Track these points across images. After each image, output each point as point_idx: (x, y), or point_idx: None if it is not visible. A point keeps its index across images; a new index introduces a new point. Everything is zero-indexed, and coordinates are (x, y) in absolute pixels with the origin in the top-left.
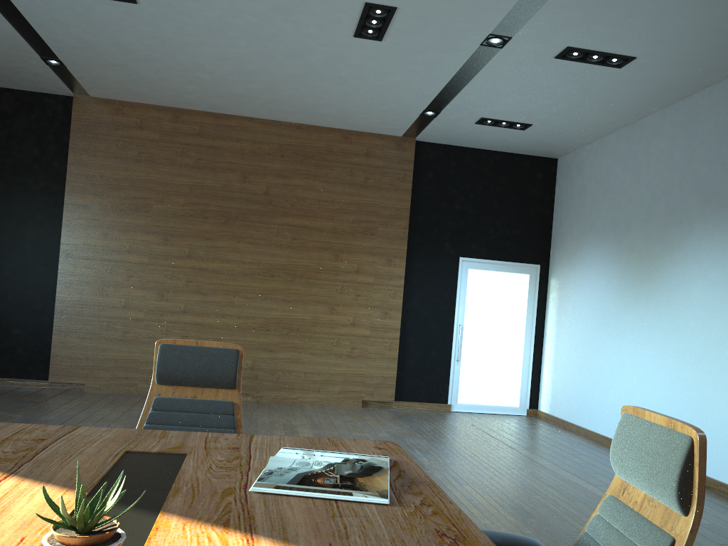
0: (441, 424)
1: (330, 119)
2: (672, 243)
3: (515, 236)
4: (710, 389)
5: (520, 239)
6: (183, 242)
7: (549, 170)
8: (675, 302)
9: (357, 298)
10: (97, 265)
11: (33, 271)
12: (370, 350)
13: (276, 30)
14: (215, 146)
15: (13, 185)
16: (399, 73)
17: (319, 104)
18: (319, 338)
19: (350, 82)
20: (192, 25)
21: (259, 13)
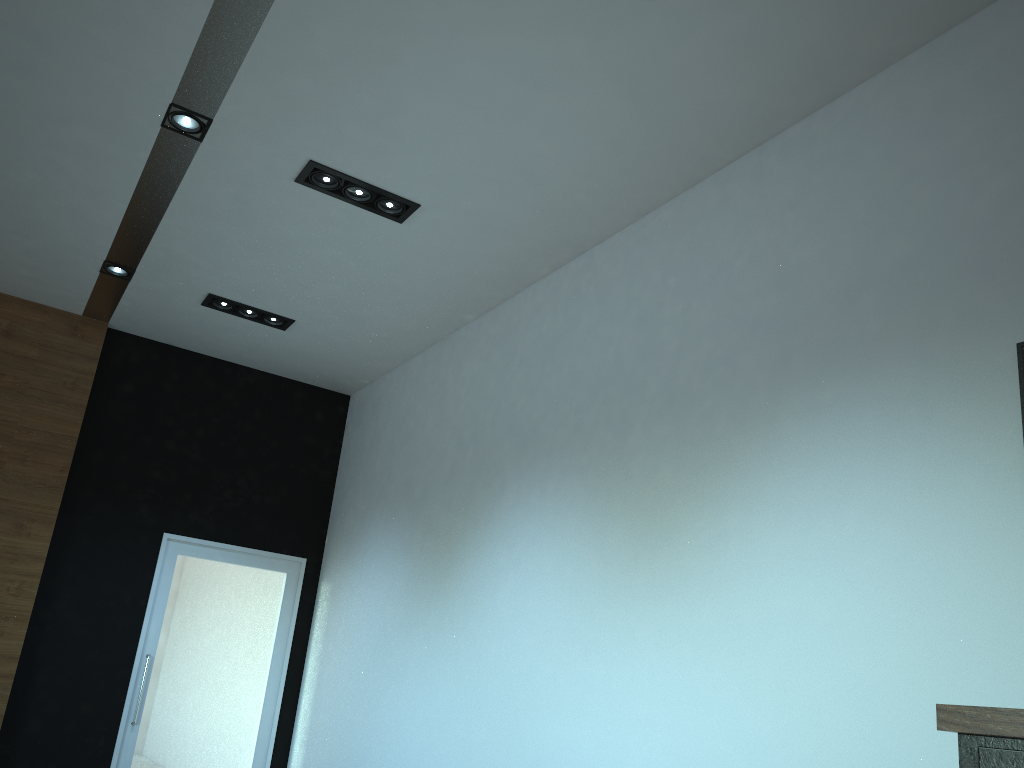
0: None
1: None
2: (479, 515)
3: (269, 507)
4: (514, 762)
5: (278, 513)
6: None
7: (335, 410)
8: (477, 611)
9: None
10: None
11: None
12: None
13: None
14: None
15: None
16: (32, 165)
17: None
18: None
19: None
20: None
21: None
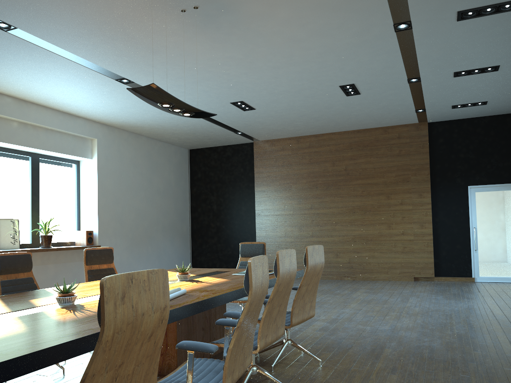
0: (454, 287)
1: (371, 124)
2: None
3: (506, 166)
4: None
5: None
6: (307, 201)
7: None
8: None
9: (403, 219)
10: (271, 218)
11: (246, 224)
12: (415, 248)
13: (313, 102)
14: (317, 151)
15: (234, 187)
16: (383, 101)
17: (359, 120)
18: (384, 243)
19: (364, 109)
20: (279, 109)
21: (301, 99)
